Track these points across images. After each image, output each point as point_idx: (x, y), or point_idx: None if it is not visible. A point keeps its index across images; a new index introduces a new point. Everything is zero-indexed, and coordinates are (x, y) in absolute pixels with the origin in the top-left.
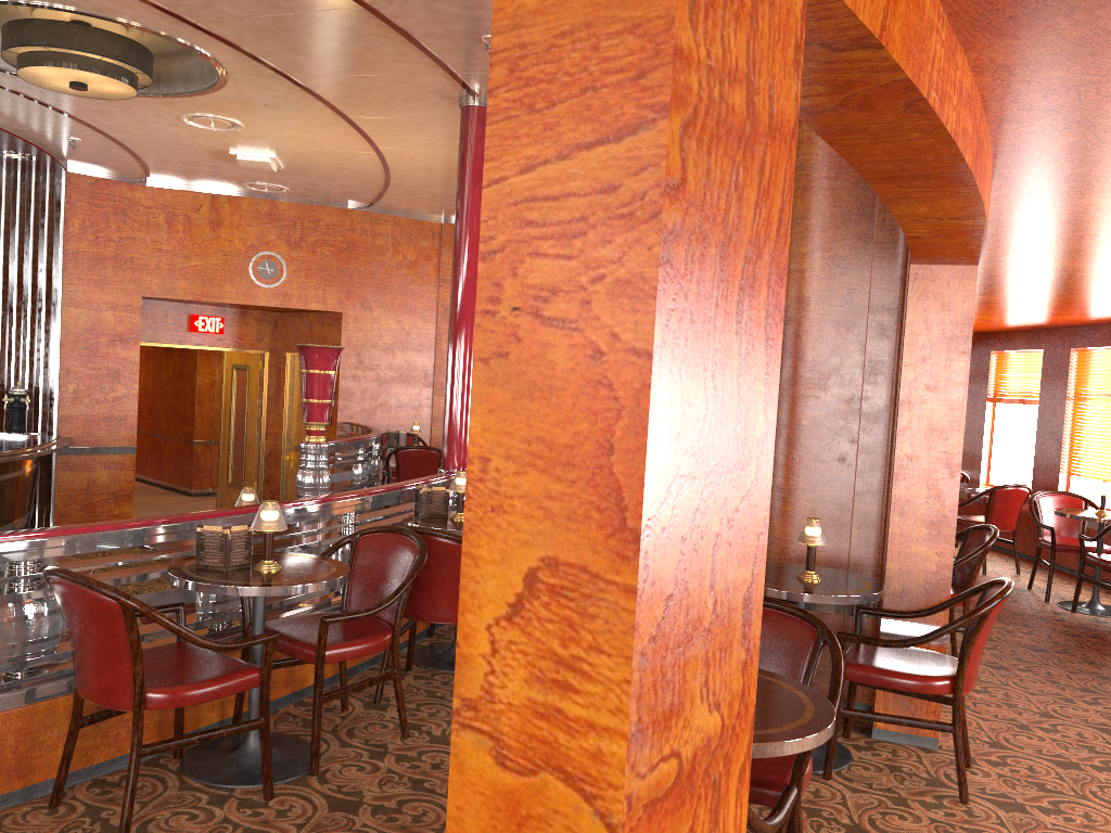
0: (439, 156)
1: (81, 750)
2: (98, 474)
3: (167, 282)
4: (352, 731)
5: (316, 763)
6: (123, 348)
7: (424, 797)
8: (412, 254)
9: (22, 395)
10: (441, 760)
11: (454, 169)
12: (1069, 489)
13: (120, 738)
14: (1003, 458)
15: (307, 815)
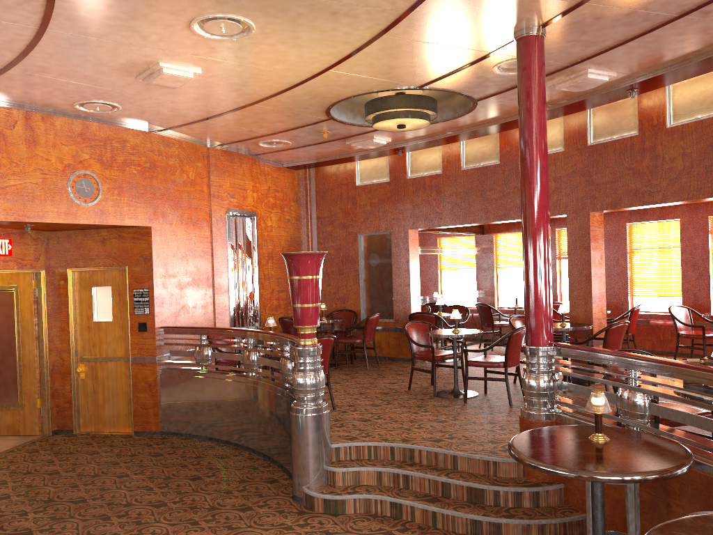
0: (359, 83)
1: None
2: None
3: None
4: None
5: None
6: None
7: None
8: (192, 173)
9: None
10: None
11: (339, 96)
12: (633, 304)
13: None
14: None
15: None
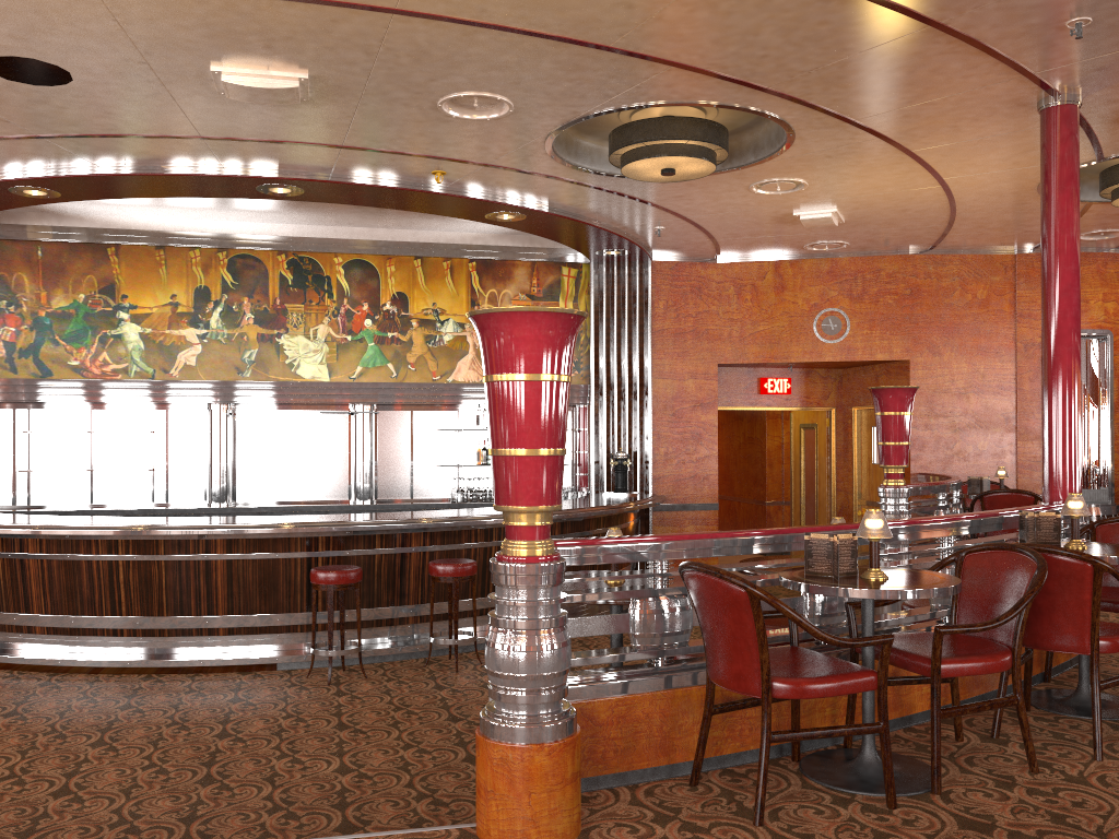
0: (1012, 176)
1: (712, 738)
2: (686, 529)
3: (738, 348)
4: (970, 760)
5: (937, 780)
6: (702, 413)
7: (1068, 832)
8: (982, 291)
9: (623, 458)
10: (1082, 800)
11: (1029, 188)
12: None
13: (744, 733)
14: None
15: (935, 827)
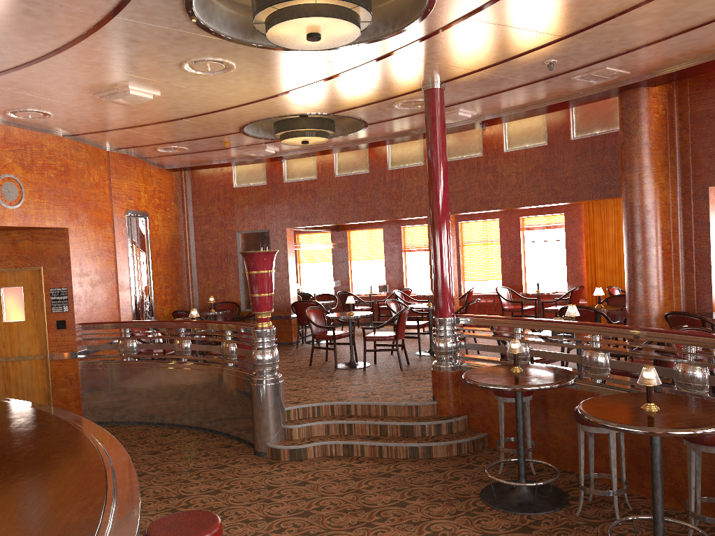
0: (286, 109)
1: None
2: None
3: None
4: None
5: None
6: None
7: None
8: (97, 176)
9: None
10: None
11: (261, 117)
12: (464, 287)
13: None
14: (415, 279)
15: None
